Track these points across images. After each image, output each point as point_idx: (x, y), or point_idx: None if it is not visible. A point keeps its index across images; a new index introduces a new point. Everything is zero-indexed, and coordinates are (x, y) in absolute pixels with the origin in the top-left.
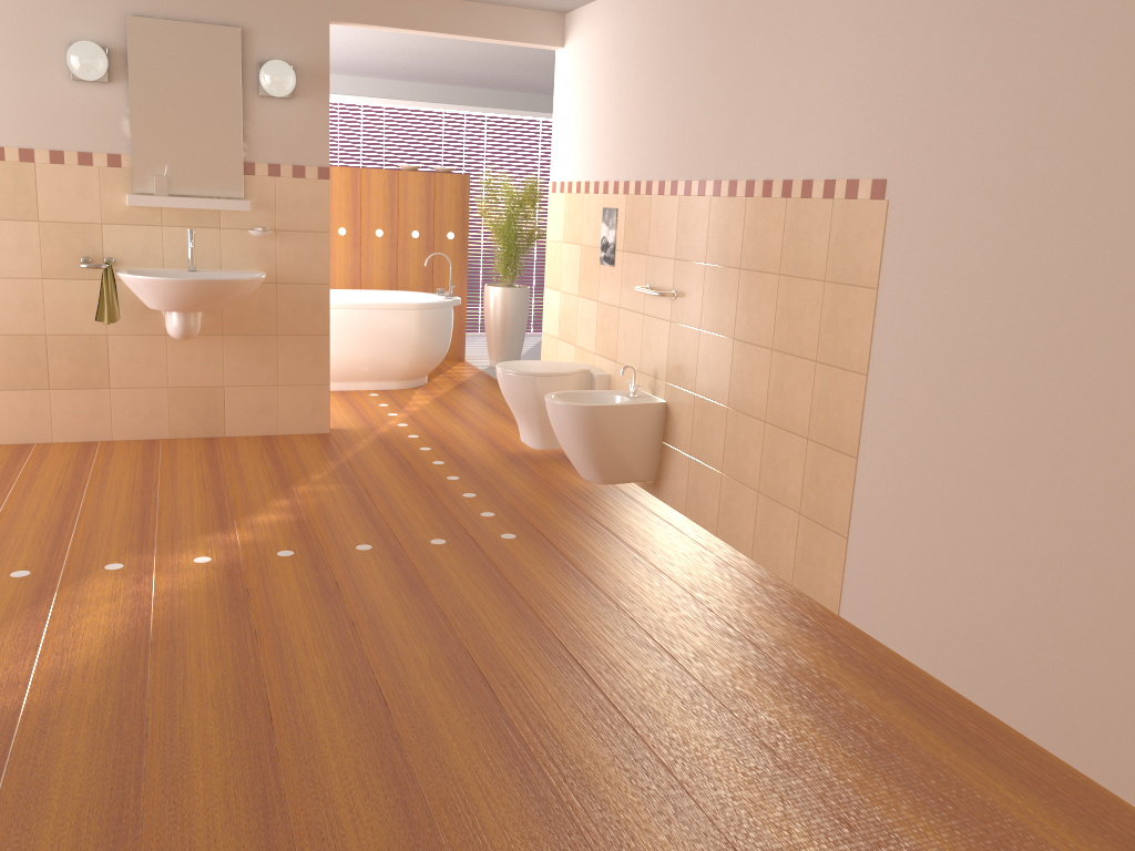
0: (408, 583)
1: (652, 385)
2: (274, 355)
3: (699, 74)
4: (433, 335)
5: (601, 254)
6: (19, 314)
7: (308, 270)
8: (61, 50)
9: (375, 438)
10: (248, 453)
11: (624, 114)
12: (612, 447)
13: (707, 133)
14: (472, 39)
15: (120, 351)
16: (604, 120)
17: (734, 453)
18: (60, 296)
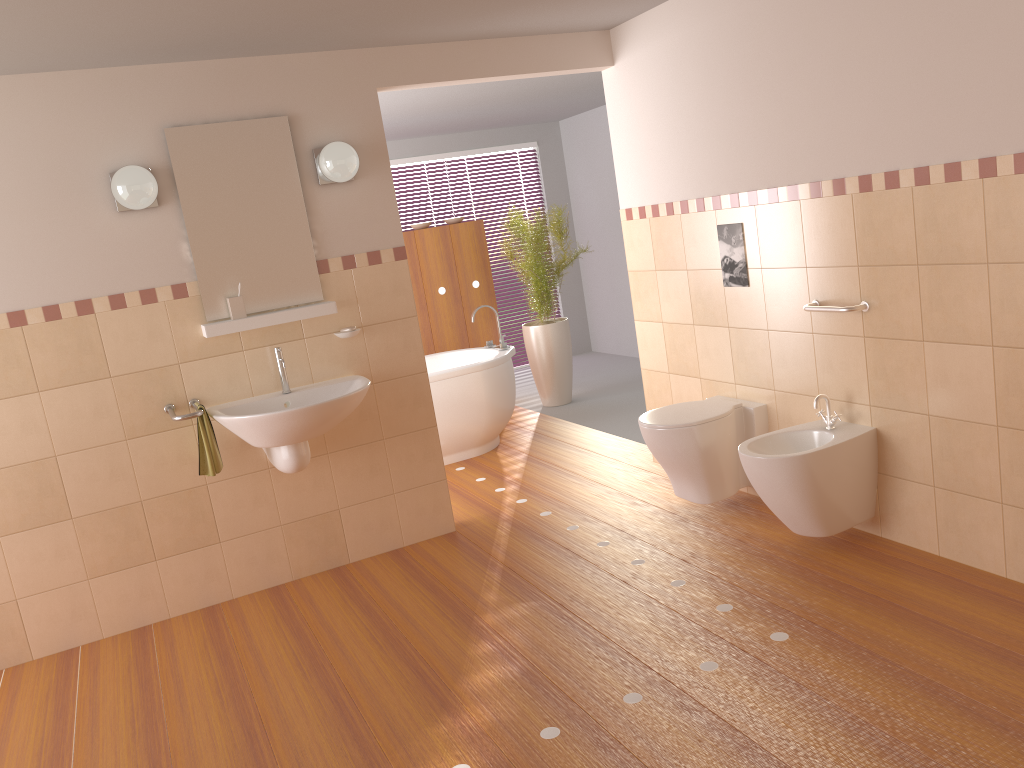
0: (737, 748)
1: (845, 410)
2: (384, 461)
3: (860, 52)
4: (503, 391)
5: (724, 275)
6: (108, 485)
7: (403, 362)
8: (101, 182)
9: (508, 525)
10: (392, 581)
11: (731, 119)
12: (833, 493)
13: (889, 116)
14: (520, 77)
15: (223, 499)
16: (698, 130)
17: (1022, 479)
18: (148, 454)
